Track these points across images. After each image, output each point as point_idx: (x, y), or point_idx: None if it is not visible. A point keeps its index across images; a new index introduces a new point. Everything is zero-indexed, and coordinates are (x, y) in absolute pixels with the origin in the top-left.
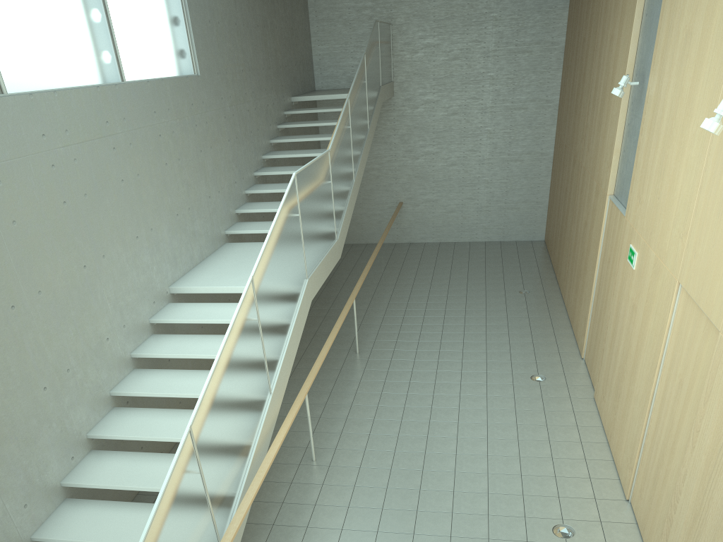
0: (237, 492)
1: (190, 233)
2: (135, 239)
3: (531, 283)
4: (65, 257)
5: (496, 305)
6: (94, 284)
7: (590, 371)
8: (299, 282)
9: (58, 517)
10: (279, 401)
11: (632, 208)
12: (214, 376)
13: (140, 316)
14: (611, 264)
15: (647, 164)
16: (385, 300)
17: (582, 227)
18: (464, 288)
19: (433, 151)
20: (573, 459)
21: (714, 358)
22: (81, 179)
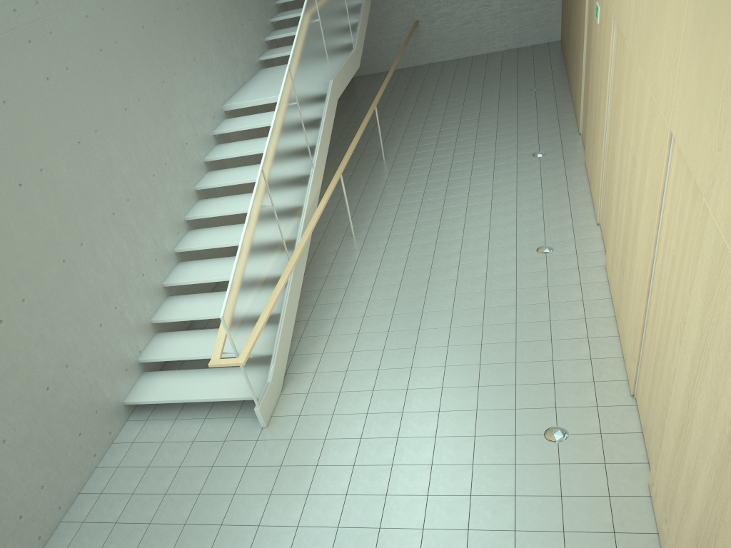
0: (298, 233)
1: (232, 59)
2: (193, 61)
3: (542, 80)
4: (150, 73)
5: (507, 105)
6: (172, 97)
7: (584, 141)
8: (326, 81)
9: (177, 272)
10: (321, 176)
11: None
12: (272, 137)
13: (206, 128)
14: (591, 30)
15: None
16: (406, 116)
17: (577, 7)
18: (479, 95)
19: None
20: (560, 205)
21: (623, 62)
22: (150, 8)
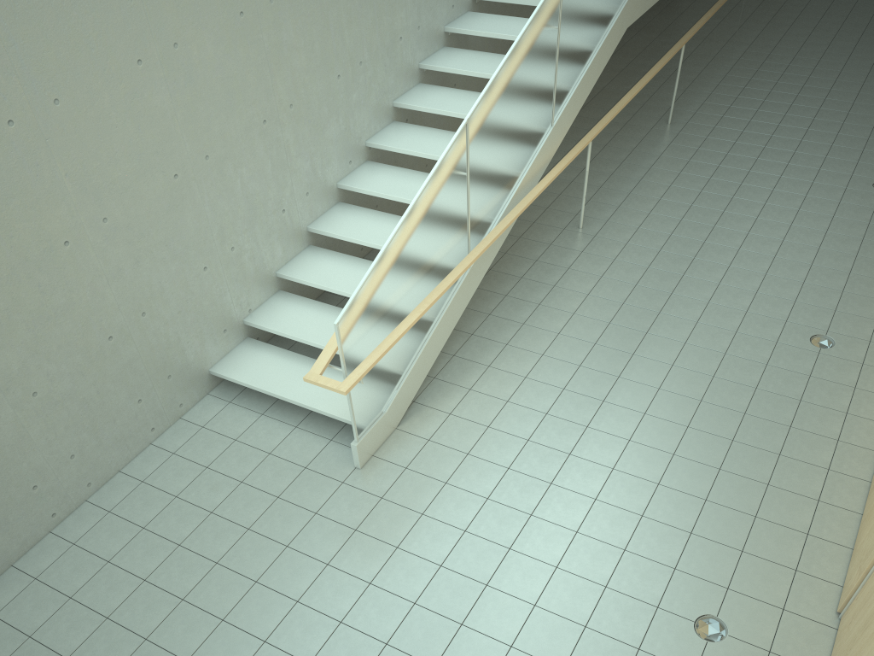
0: (495, 217)
1: None
2: None
3: None
4: None
5: None
6: None
7: None
8: None
9: (331, 216)
10: (559, 139)
11: None
12: (499, 76)
13: (436, 20)
14: None
15: None
16: (728, 63)
17: None
18: (842, 62)
19: None
20: None
21: None
22: None
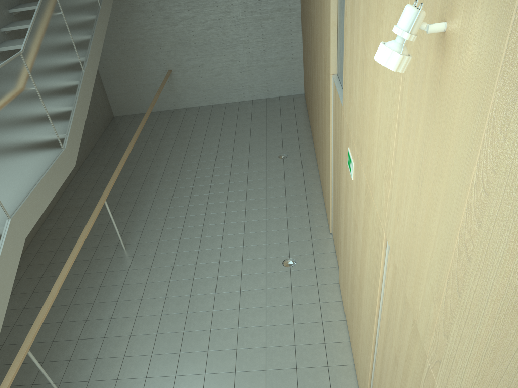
0: None
1: None
2: None
3: (290, 145)
4: None
5: (256, 175)
6: None
7: (336, 251)
8: None
9: None
10: None
11: (346, 104)
12: None
13: None
14: (339, 154)
15: (353, 56)
16: (157, 179)
17: (320, 98)
18: (229, 158)
19: (190, 16)
20: (316, 368)
21: (424, 386)
22: None
